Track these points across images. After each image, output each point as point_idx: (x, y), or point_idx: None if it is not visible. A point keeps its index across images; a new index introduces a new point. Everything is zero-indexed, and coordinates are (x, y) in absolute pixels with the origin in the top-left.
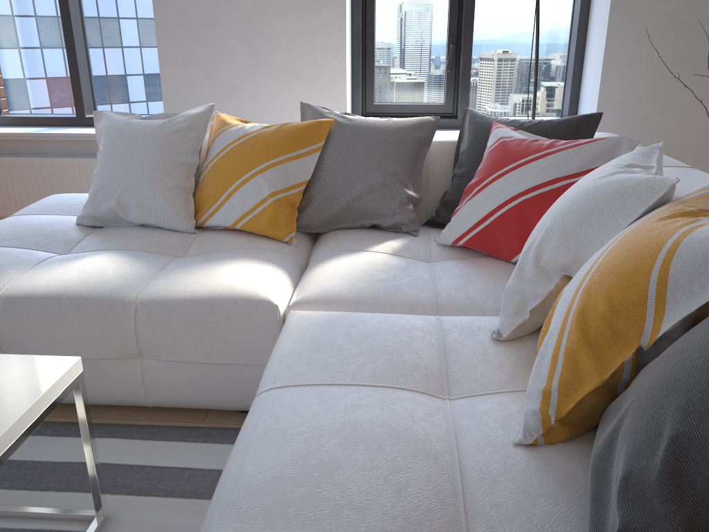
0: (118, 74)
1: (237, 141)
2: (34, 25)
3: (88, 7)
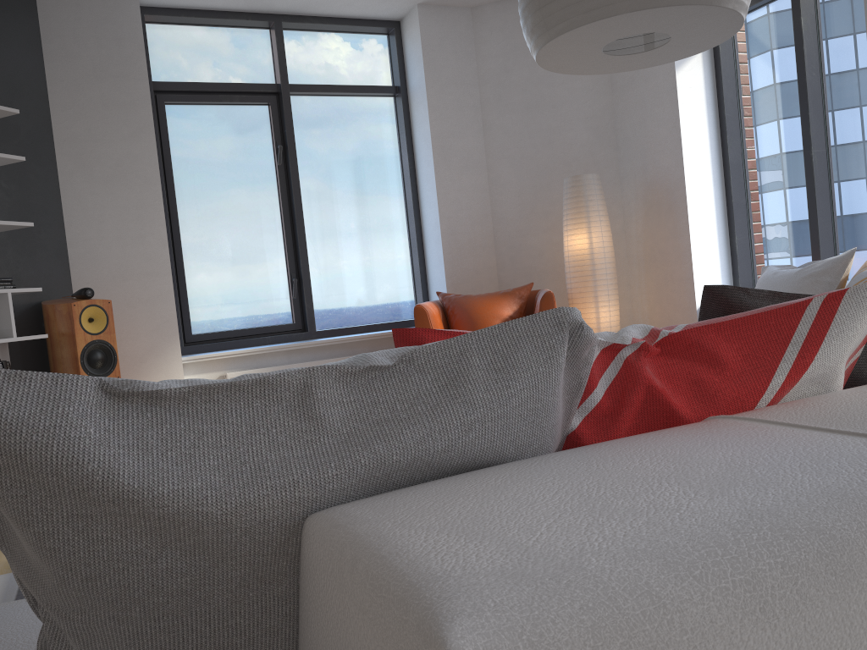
0: (861, 240)
1: (861, 281)
2: (788, 203)
3: (836, 179)
